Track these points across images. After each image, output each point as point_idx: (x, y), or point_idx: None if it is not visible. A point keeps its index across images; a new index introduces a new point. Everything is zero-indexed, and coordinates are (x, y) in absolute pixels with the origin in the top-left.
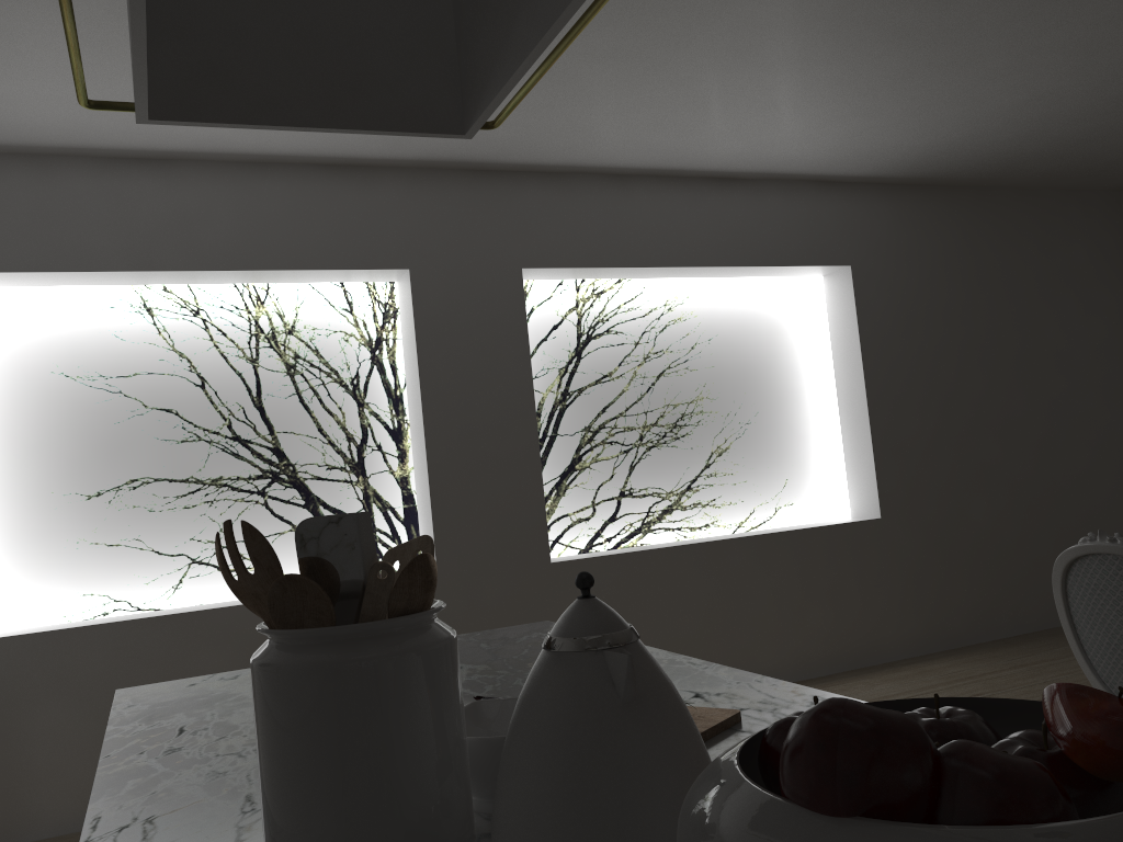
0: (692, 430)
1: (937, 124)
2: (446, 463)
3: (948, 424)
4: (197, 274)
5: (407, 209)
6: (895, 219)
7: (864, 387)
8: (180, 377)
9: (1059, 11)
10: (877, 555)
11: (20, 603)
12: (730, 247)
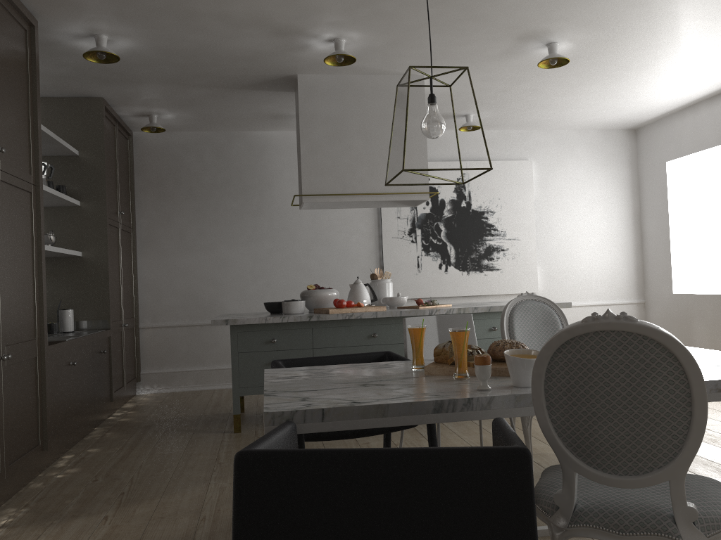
0: None
1: None
2: None
3: None
4: None
5: None
6: None
7: None
8: None
9: None
10: None
11: None
12: None
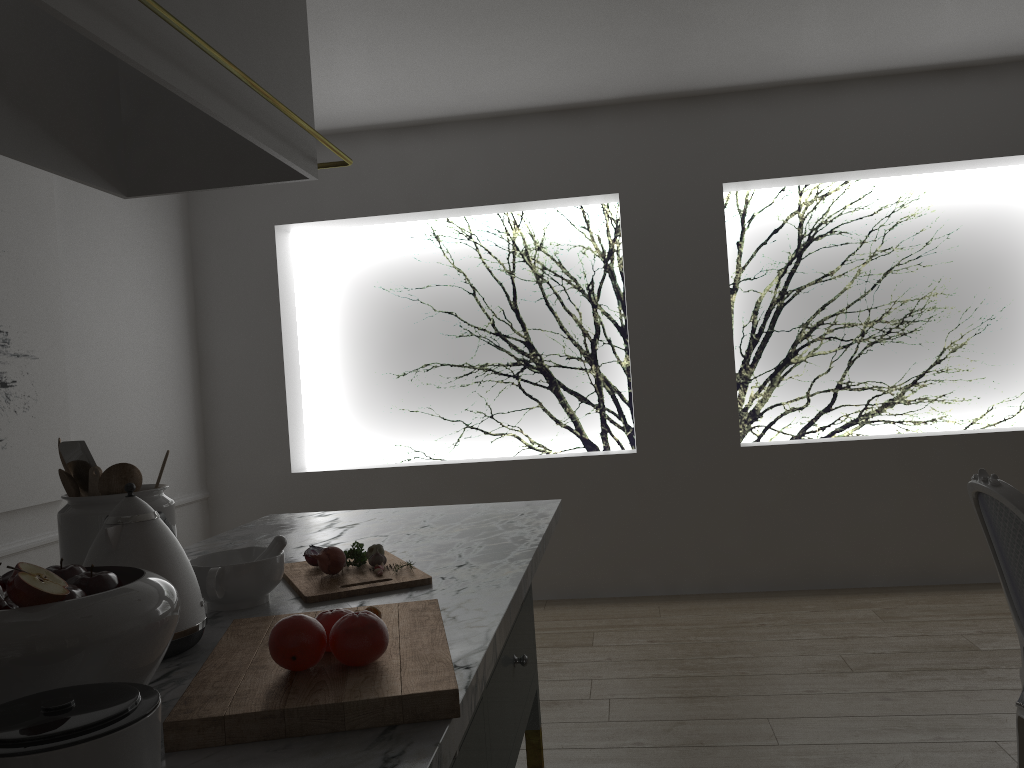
0: (922, 326)
1: None
2: (647, 357)
3: None
4: (456, 210)
5: (618, 141)
6: None
7: None
8: (458, 287)
9: None
10: None
11: (356, 448)
12: (955, 140)
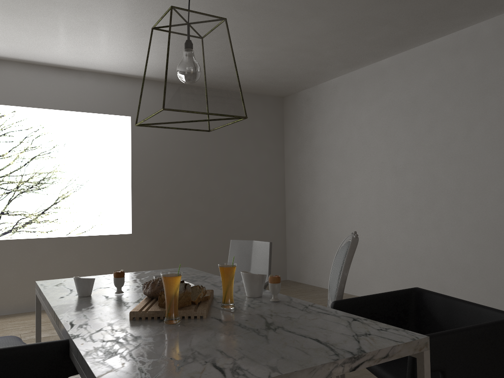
0: (49, 185)
1: (142, 54)
2: None
3: (176, 193)
4: None
5: None
6: (159, 98)
7: (131, 173)
8: None
9: (130, 5)
10: (127, 250)
11: None
12: (61, 101)
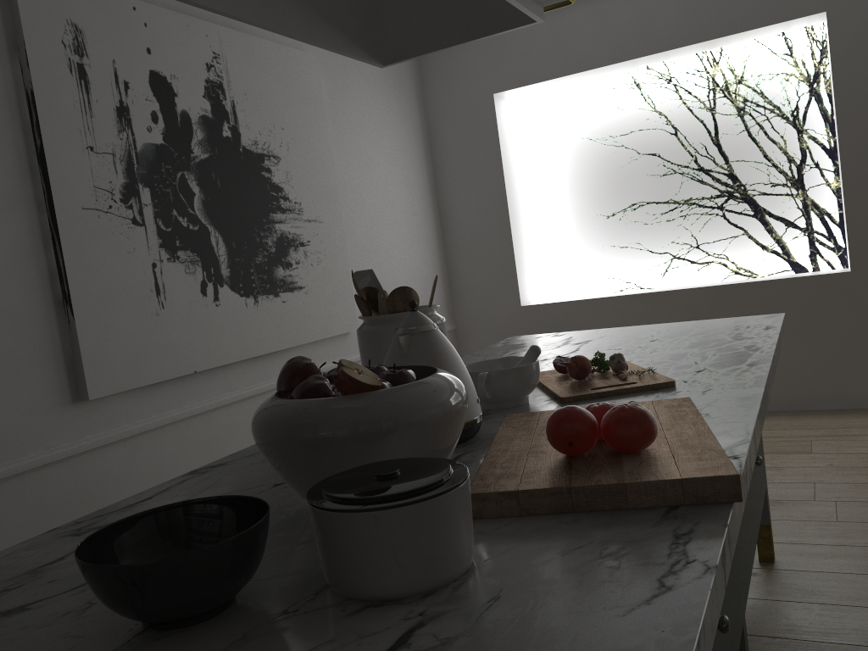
0: None
1: None
2: (860, 176)
3: None
4: (656, 56)
5: None
6: None
7: None
8: (660, 130)
9: None
10: None
11: (574, 282)
12: None
